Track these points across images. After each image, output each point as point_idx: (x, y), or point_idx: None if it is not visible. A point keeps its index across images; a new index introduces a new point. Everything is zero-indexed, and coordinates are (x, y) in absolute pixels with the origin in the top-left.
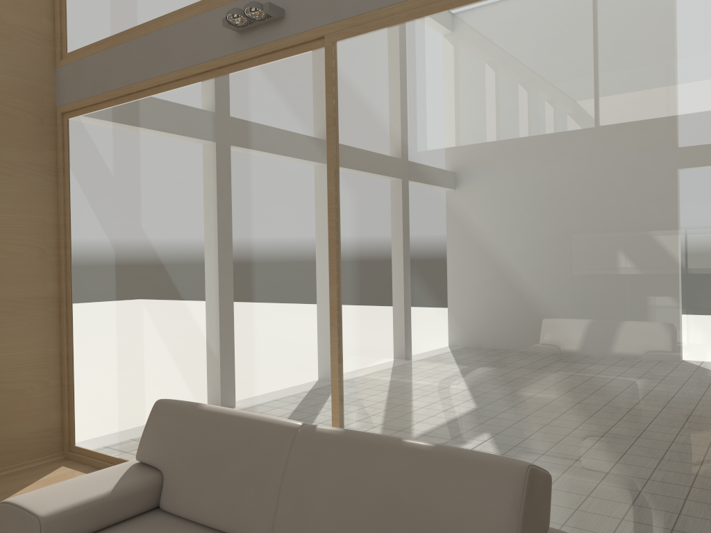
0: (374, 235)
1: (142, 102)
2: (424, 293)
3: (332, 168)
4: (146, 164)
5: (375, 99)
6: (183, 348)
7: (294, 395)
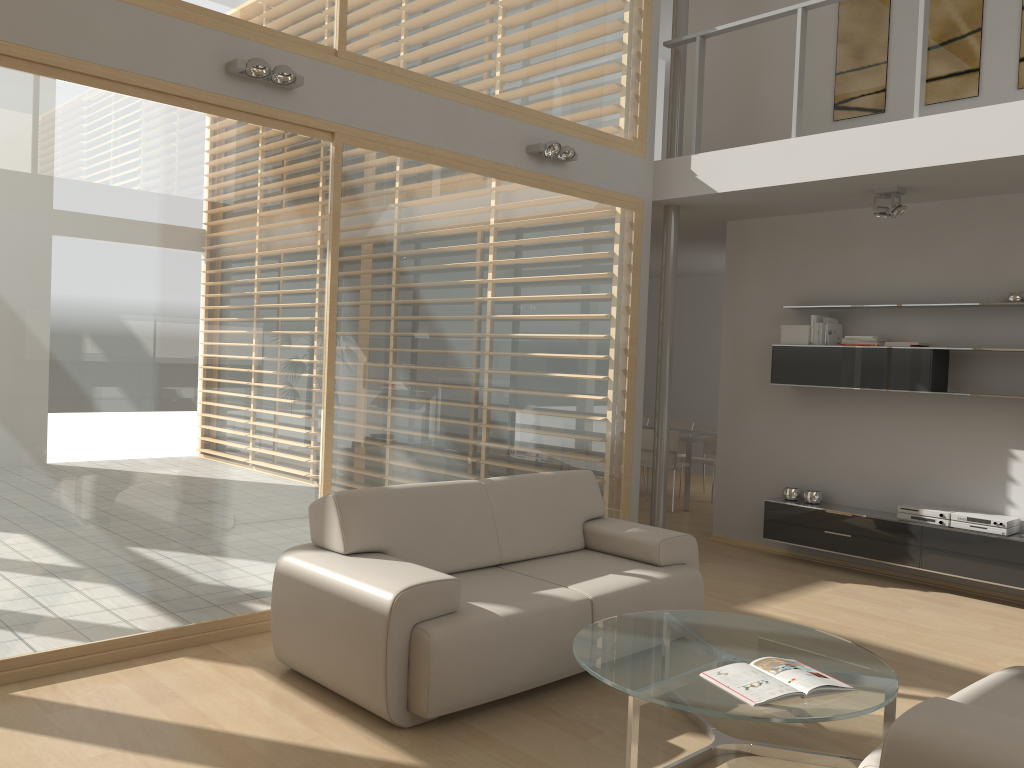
0: (373, 332)
1: (3, 74)
2: (410, 383)
3: (337, 263)
4: (9, 178)
5: (380, 213)
6: (87, 463)
7: (274, 491)
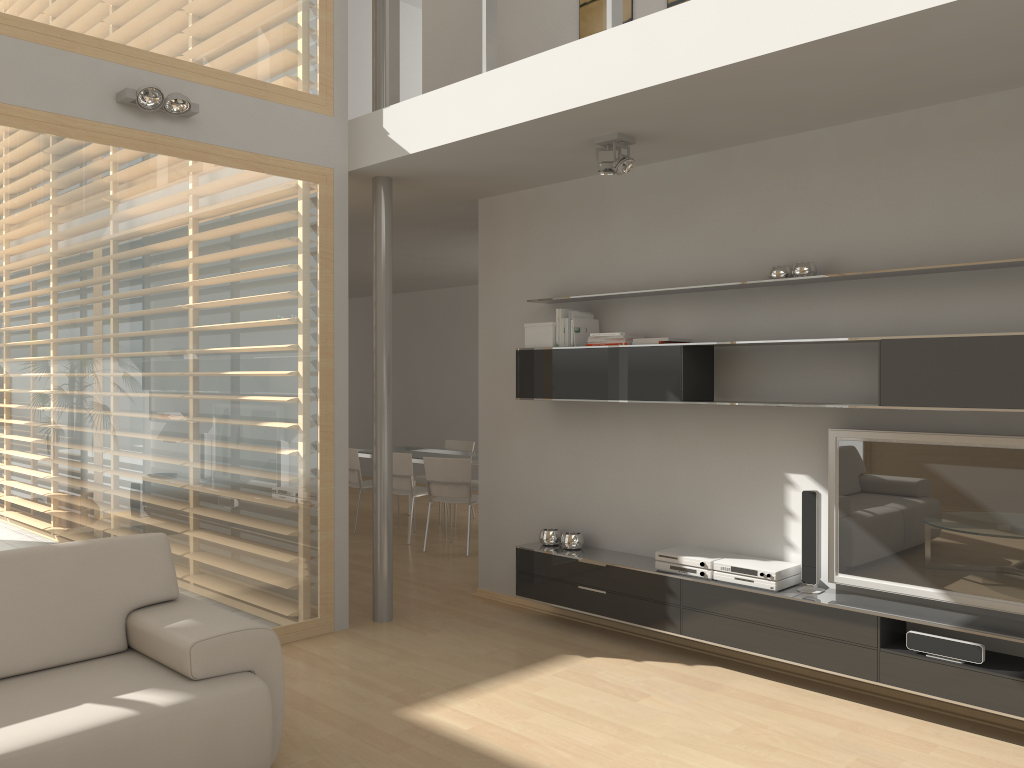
0: None
1: None
2: None
3: None
4: None
5: None
6: None
7: None
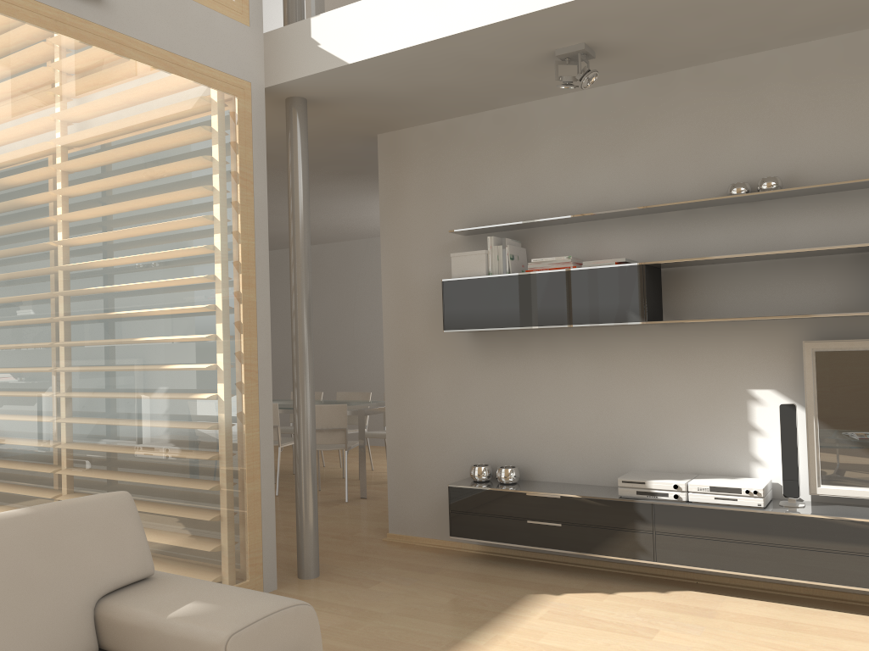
0: None
1: None
2: None
3: None
4: None
5: None
6: None
7: None
